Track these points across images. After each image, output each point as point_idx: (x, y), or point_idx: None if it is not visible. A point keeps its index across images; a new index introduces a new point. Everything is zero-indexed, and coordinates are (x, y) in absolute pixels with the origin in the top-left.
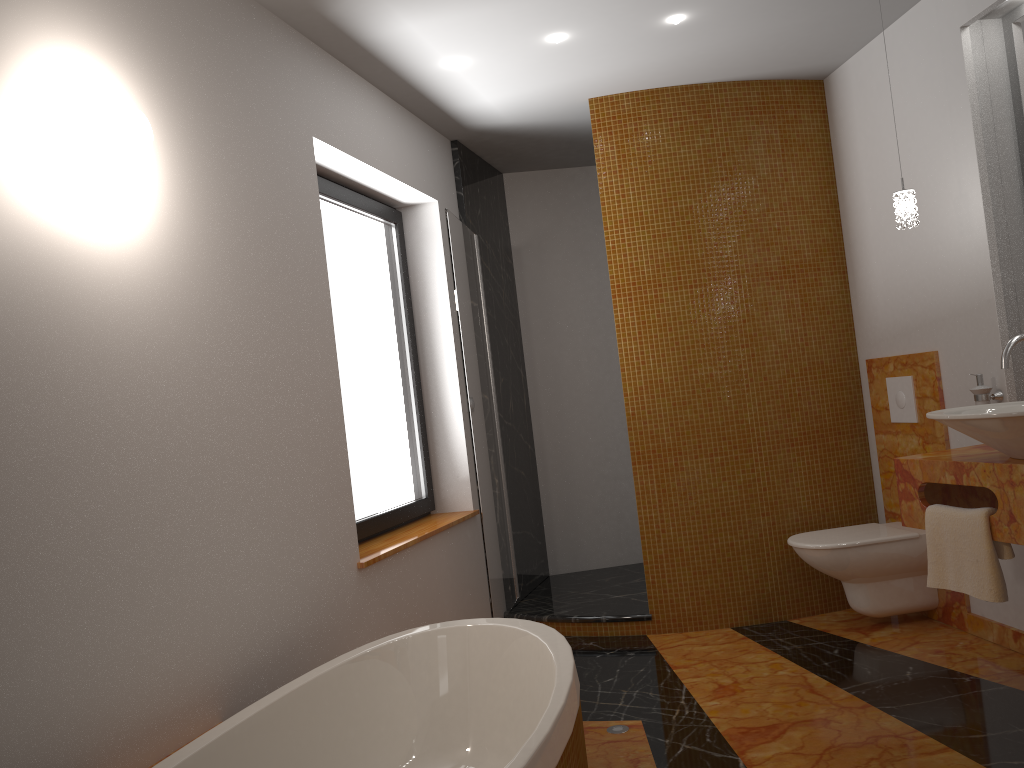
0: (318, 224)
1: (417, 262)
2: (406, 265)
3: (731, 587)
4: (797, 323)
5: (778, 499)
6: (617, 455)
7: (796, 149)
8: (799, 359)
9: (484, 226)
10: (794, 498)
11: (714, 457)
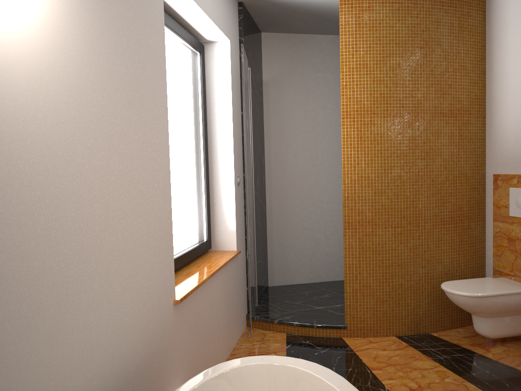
0: (162, 37)
1: (212, 81)
2: (204, 83)
3: (398, 311)
4: (455, 147)
5: (432, 258)
6: (315, 216)
7: (466, 33)
8: (453, 170)
9: (252, 64)
10: (441, 258)
11: (396, 229)
